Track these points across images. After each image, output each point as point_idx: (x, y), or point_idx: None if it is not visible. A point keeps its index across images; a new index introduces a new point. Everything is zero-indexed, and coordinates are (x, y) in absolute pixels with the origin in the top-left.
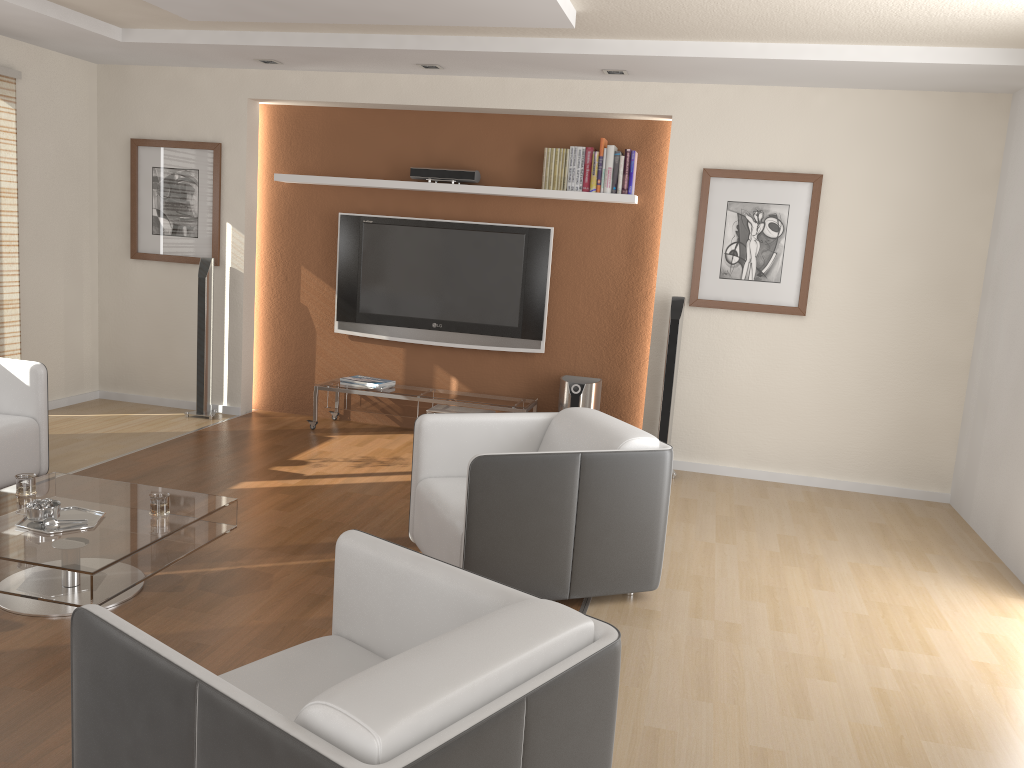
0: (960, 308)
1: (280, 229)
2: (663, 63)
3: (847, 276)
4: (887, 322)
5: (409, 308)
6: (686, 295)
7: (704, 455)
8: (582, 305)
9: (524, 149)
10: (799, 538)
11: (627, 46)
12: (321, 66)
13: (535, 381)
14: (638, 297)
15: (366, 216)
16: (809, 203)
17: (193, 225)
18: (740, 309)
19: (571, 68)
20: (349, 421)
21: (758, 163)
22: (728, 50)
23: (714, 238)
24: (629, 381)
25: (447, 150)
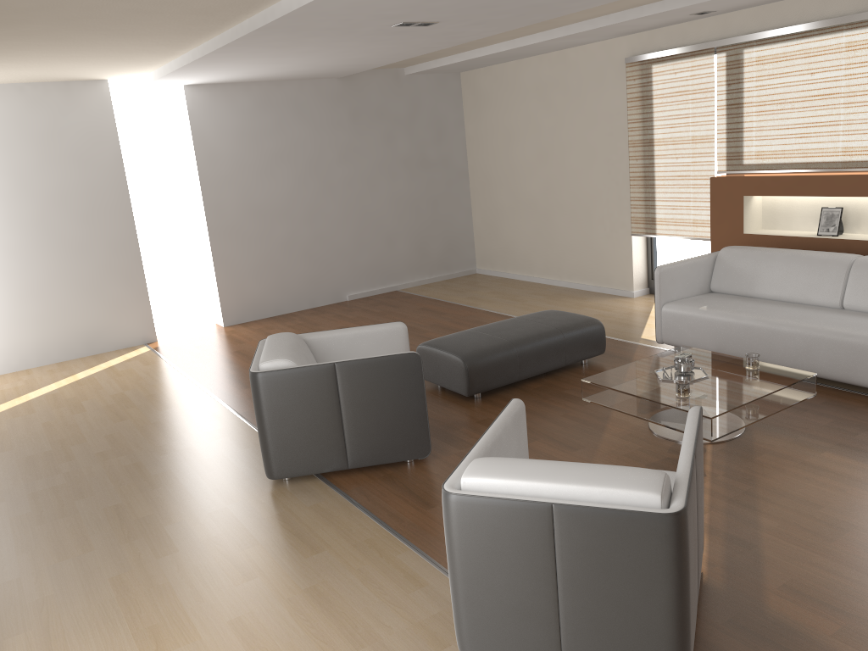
0: None
1: None
2: None
3: None
4: None
5: None
6: None
7: None
8: None
9: None
10: None
11: None
12: None
13: None
14: None
15: None
16: None
17: None
18: None
19: None
20: None
21: None
22: None
23: None
24: None
25: None
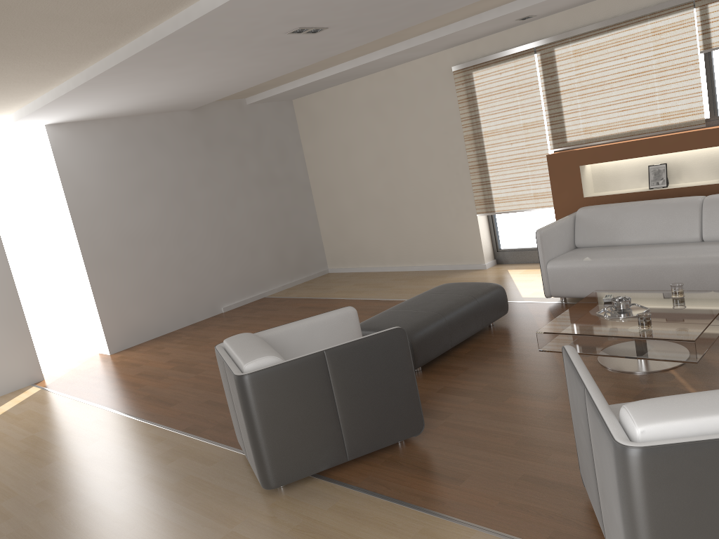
0: None
1: None
2: None
3: None
4: None
5: None
6: None
7: None
8: None
9: None
10: None
11: None
12: None
13: None
14: None
15: None
16: None
17: None
18: None
19: None
20: None
21: None
22: None
23: None
24: None
25: None
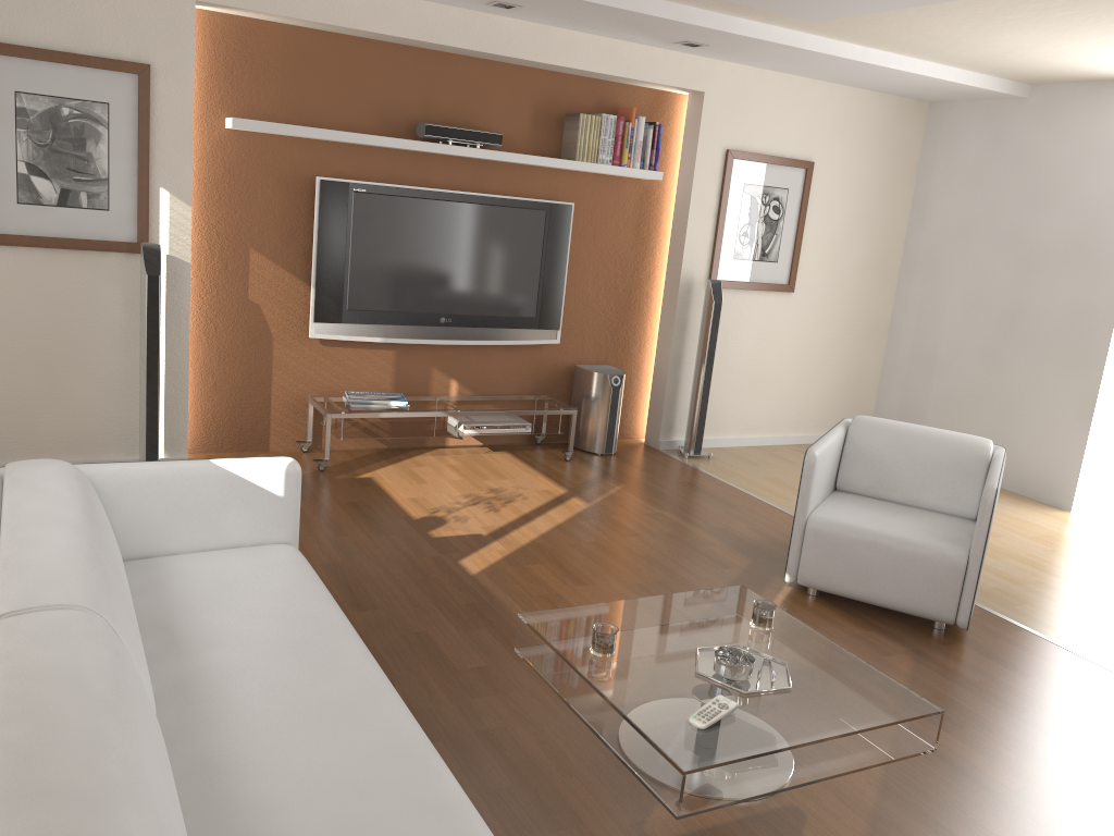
0: (887, 280)
1: (216, 196)
2: (767, 49)
3: (822, 255)
4: (844, 295)
5: (412, 301)
6: (705, 276)
7: (711, 430)
8: (591, 288)
9: (539, 110)
10: None
11: (765, 31)
12: None
13: (542, 374)
14: (642, 277)
15: (357, 183)
16: (802, 188)
17: (100, 190)
18: (748, 288)
19: (660, 35)
20: (323, 450)
21: (768, 147)
22: (840, 49)
23: (731, 220)
24: (630, 365)
25: (452, 102)
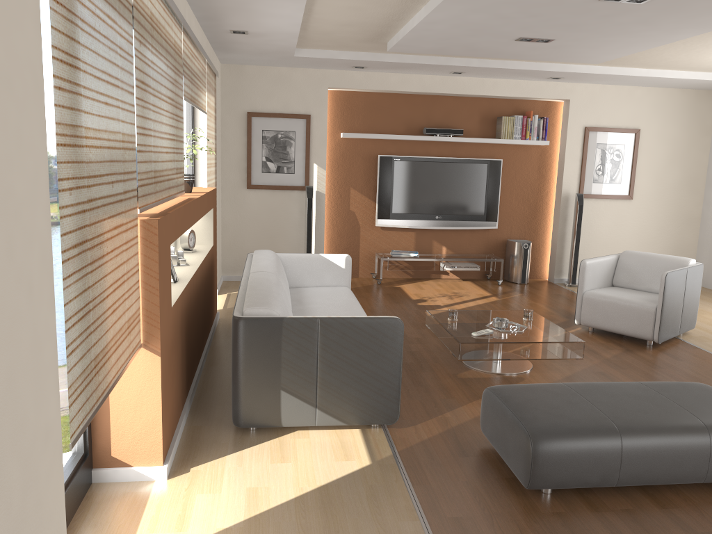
0: (696, 191)
1: (336, 166)
2: (593, 76)
3: (650, 178)
4: (667, 200)
5: (422, 208)
6: (576, 192)
7: None
8: (514, 201)
9: (483, 116)
10: None
11: (586, 68)
12: (385, 70)
13: (489, 244)
14: (543, 195)
15: (396, 156)
16: (633, 143)
17: (291, 166)
18: (603, 198)
19: (536, 76)
20: (382, 278)
21: (610, 124)
22: (633, 72)
23: (590, 162)
24: (538, 240)
25: (440, 117)
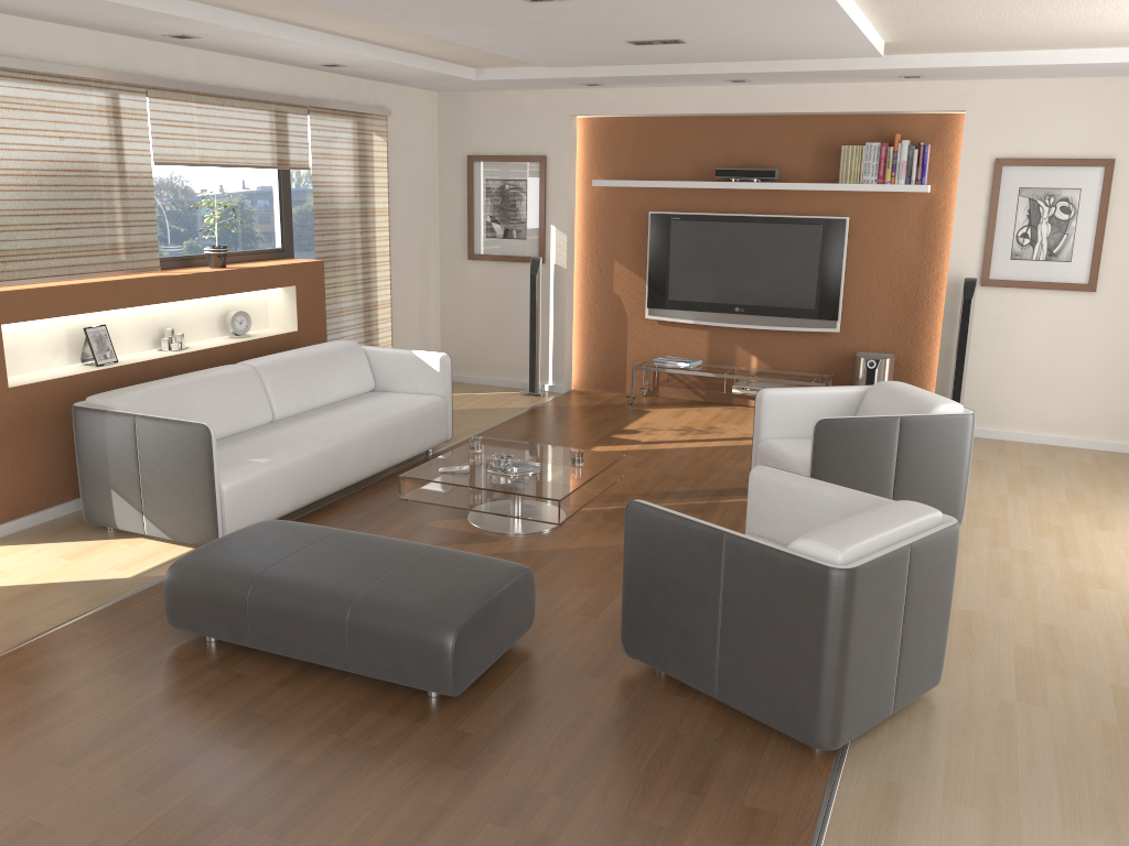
0: None
1: (595, 228)
2: (959, 70)
3: None
4: None
5: (713, 295)
6: (977, 276)
7: (994, 422)
8: (875, 287)
9: (820, 146)
10: (1085, 492)
11: (926, 60)
12: (637, 85)
13: (830, 358)
14: (930, 278)
15: (674, 214)
16: (1101, 186)
17: (521, 228)
18: (1030, 287)
19: (870, 76)
20: (658, 396)
21: (1050, 151)
22: (1022, 58)
23: (1005, 222)
24: (920, 356)
25: (748, 150)
